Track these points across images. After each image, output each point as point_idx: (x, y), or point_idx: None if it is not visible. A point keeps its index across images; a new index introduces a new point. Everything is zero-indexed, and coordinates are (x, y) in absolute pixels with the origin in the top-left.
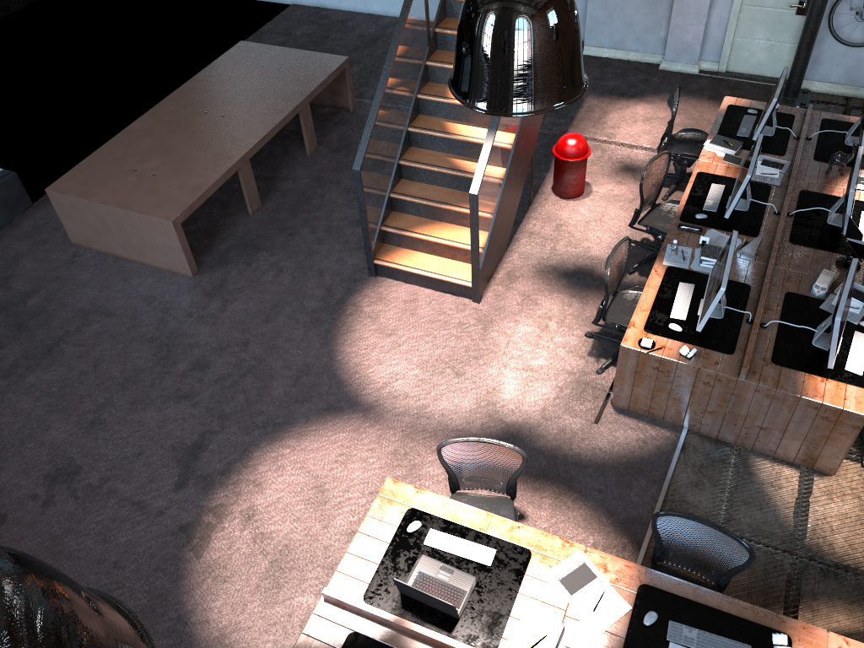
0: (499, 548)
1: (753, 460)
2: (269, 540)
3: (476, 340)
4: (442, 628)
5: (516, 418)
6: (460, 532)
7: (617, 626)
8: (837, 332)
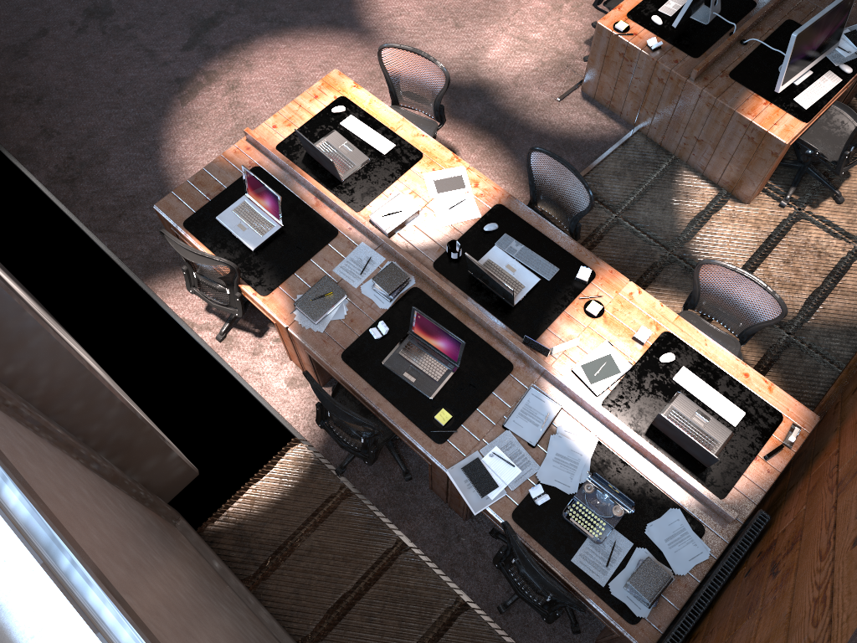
0: (398, 146)
1: (682, 171)
2: (242, 109)
3: (488, 1)
4: (326, 184)
5: (490, 77)
6: (373, 125)
7: (462, 225)
8: (790, 50)
